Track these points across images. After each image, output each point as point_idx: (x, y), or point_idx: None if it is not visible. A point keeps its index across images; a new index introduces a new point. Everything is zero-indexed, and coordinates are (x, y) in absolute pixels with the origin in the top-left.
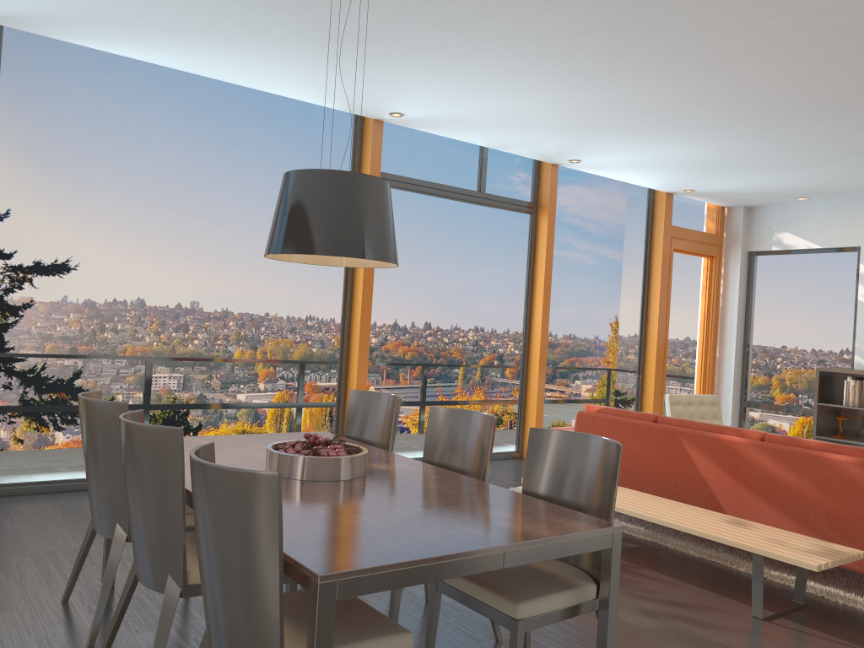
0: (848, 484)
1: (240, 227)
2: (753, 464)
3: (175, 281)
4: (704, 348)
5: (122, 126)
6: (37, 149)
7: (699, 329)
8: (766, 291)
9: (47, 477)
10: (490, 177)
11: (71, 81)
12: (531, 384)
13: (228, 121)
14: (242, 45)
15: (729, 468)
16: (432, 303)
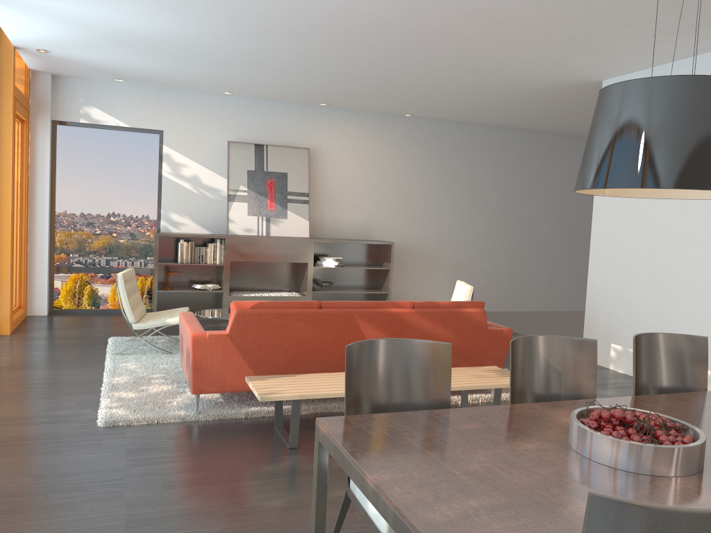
0: (474, 326)
1: None
2: (414, 326)
3: None
4: (19, 217)
5: None
6: None
7: (16, 198)
8: (73, 161)
9: None
10: None
11: None
12: None
13: None
14: None
15: (394, 334)
16: None
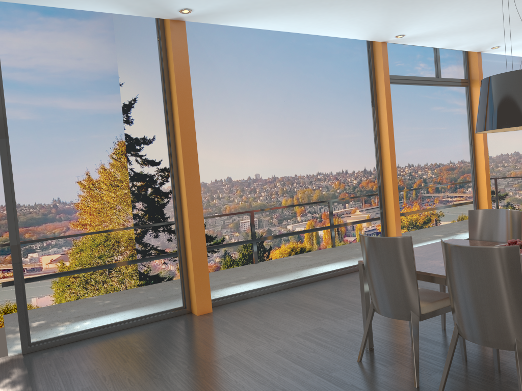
0: None
1: (318, 122)
2: None
3: (290, 161)
4: None
5: (251, 72)
6: (212, 94)
7: None
8: None
9: (245, 289)
10: (442, 67)
11: (222, 49)
12: (481, 193)
13: (303, 58)
14: (336, 6)
15: None
16: (421, 152)
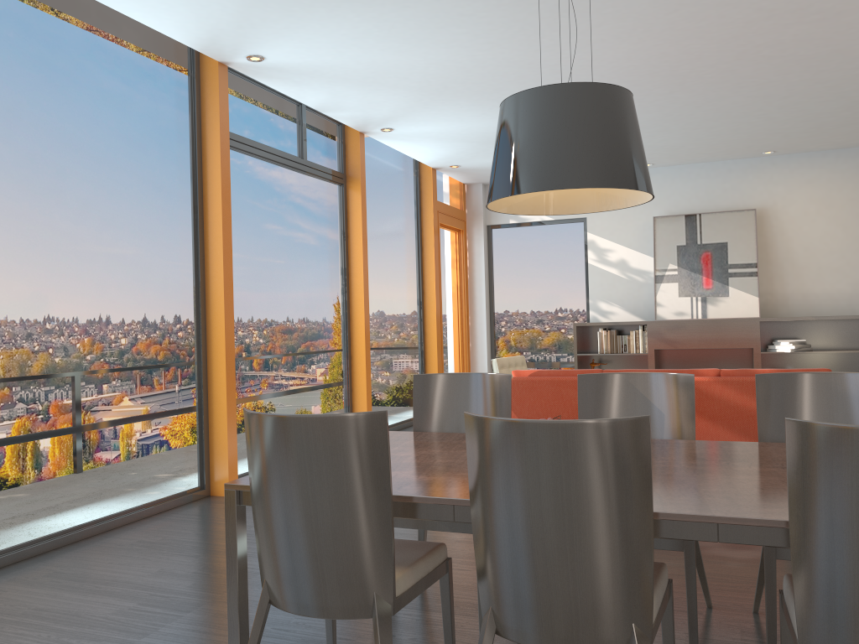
0: None
1: (81, 190)
2: (717, 398)
3: (7, 266)
4: (459, 317)
5: None
6: None
7: (455, 300)
8: (506, 261)
9: None
10: (308, 143)
11: None
12: (358, 366)
13: (55, 41)
14: None
15: None
16: (273, 284)
